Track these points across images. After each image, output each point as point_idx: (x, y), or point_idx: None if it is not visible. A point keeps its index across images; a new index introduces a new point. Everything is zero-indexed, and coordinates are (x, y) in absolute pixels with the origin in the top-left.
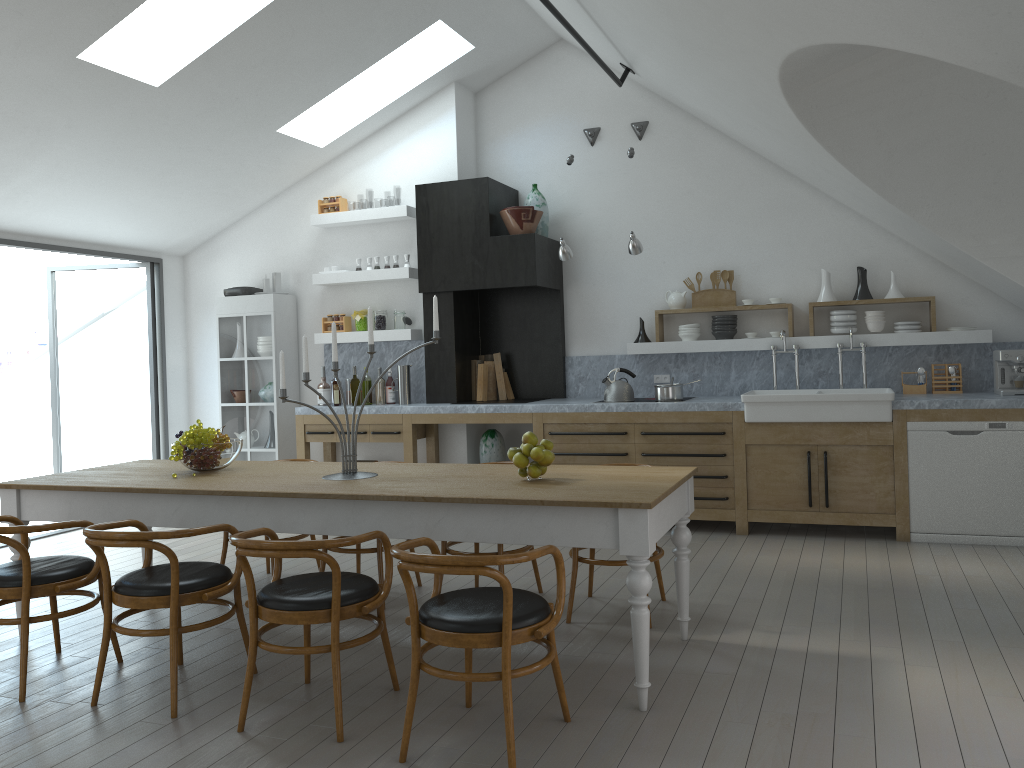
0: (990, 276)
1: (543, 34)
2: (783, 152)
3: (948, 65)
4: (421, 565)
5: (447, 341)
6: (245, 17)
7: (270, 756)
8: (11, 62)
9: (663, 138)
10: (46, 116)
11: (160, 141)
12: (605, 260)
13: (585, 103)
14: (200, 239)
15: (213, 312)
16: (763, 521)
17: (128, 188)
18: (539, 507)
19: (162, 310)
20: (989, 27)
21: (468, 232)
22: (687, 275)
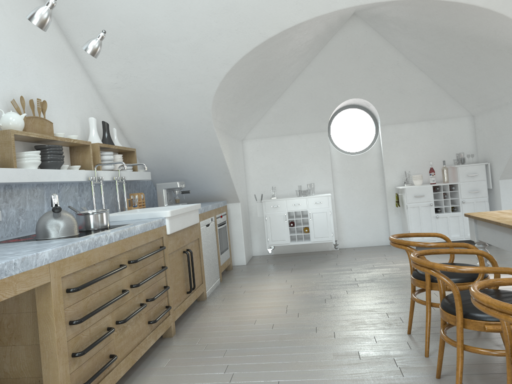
0: (186, 138)
1: None
2: (150, 18)
3: (325, 26)
4: None
5: None
6: None
7: None
8: None
9: None
10: None
11: None
12: None
13: None
14: None
15: None
16: (178, 316)
17: None
18: None
19: None
20: None
21: None
22: (4, 96)
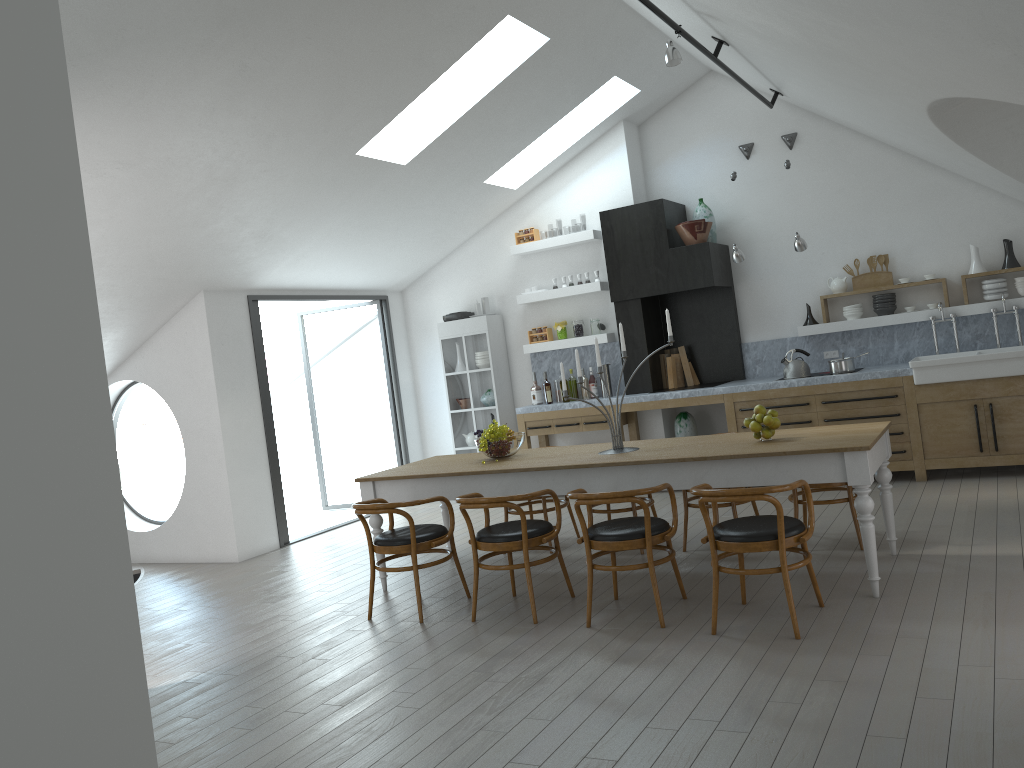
0: None
1: (696, 70)
2: (926, 150)
3: None
4: (719, 497)
5: (639, 340)
6: (472, 103)
7: (619, 637)
8: (313, 165)
9: (811, 145)
10: (328, 199)
11: (400, 204)
12: (769, 257)
13: (737, 123)
14: (416, 276)
15: (431, 335)
16: (939, 468)
17: (372, 243)
18: (781, 457)
19: (392, 338)
20: None
21: (649, 247)
22: (845, 262)
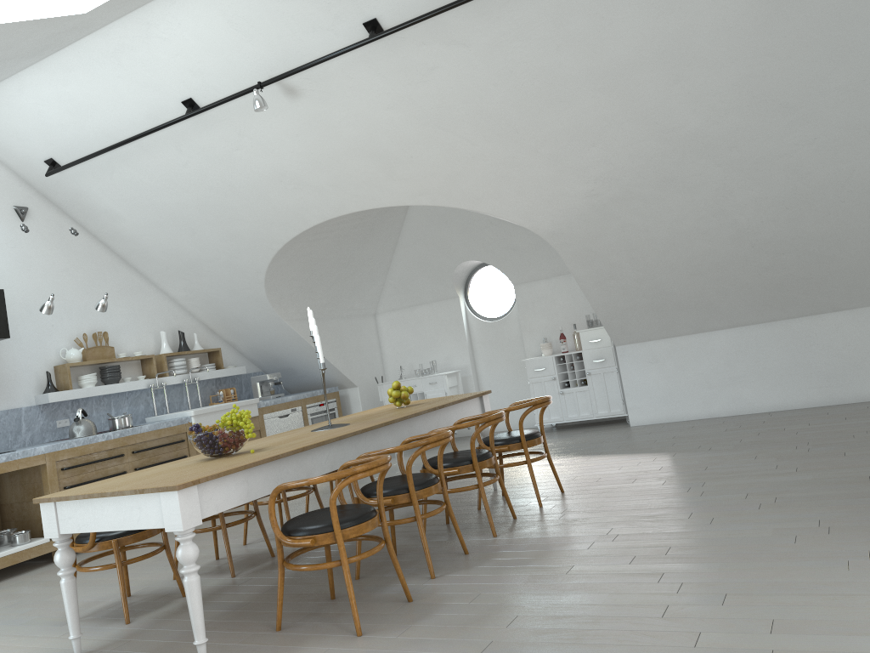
0: (268, 332)
1: None
2: (184, 249)
3: (351, 220)
4: (546, 402)
5: None
6: None
7: (530, 524)
8: None
9: (41, 223)
10: None
11: None
12: None
13: None
14: None
15: None
16: None
17: None
18: (463, 402)
19: None
20: (569, 221)
21: None
22: (71, 336)
